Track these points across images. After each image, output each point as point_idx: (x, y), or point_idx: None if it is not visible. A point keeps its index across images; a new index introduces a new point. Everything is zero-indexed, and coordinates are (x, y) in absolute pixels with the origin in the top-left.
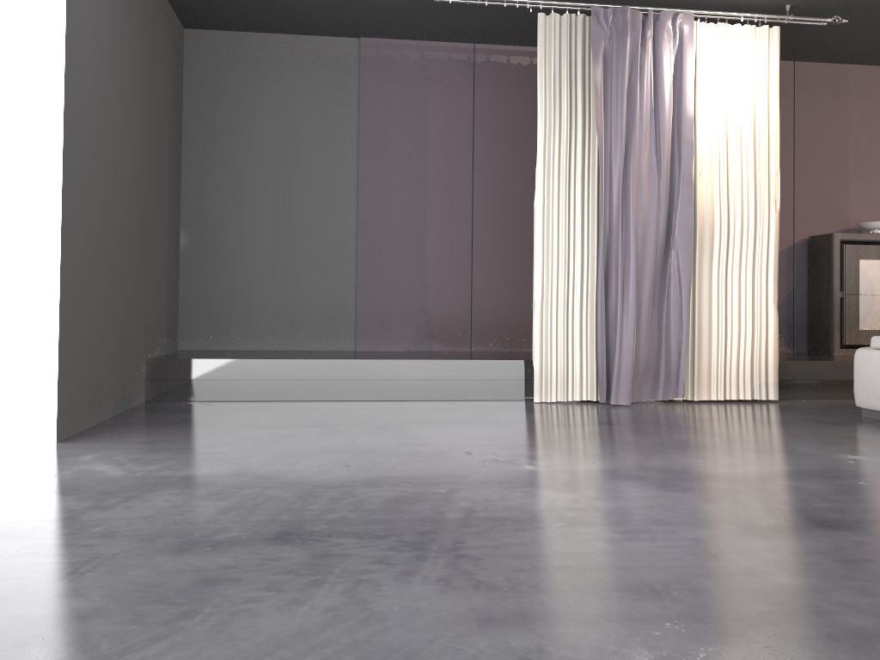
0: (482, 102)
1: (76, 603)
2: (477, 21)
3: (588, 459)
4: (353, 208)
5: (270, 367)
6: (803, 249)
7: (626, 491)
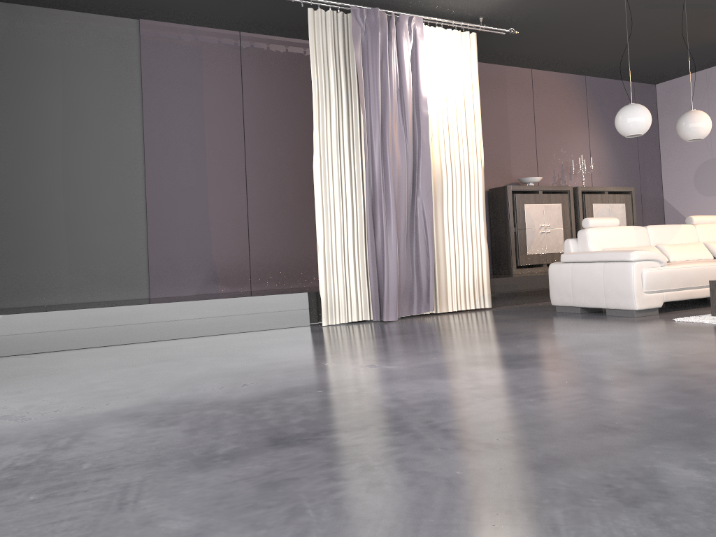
0: (249, 81)
1: (171, 526)
2: (248, 12)
3: (426, 356)
4: (141, 170)
5: (86, 316)
6: (485, 198)
7: (488, 372)
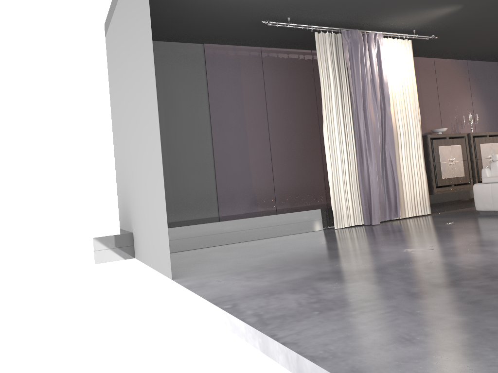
0: (268, 77)
1: (455, 319)
2: (271, 36)
3: (441, 243)
4: (209, 137)
5: (202, 228)
6: None
7: (497, 249)
